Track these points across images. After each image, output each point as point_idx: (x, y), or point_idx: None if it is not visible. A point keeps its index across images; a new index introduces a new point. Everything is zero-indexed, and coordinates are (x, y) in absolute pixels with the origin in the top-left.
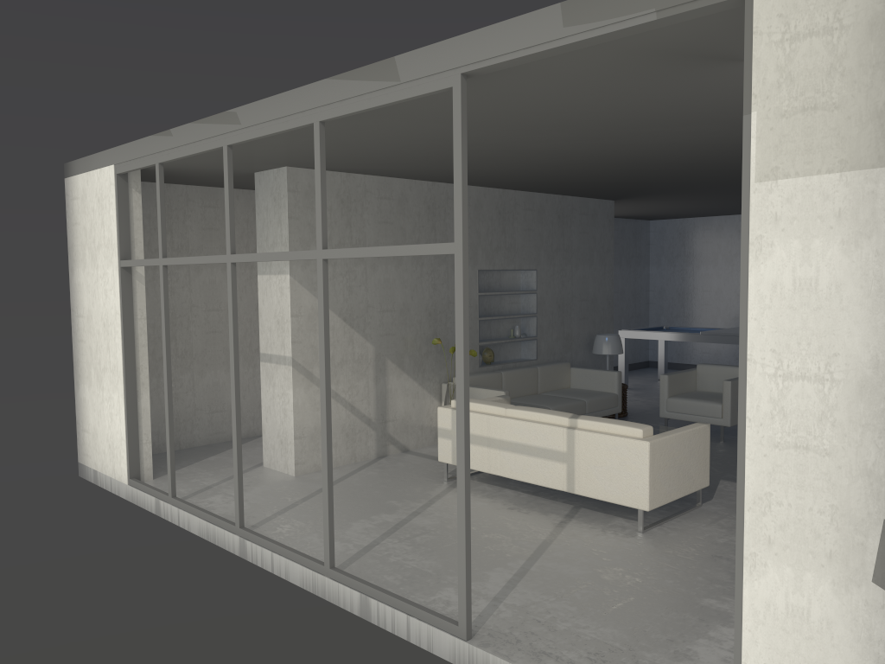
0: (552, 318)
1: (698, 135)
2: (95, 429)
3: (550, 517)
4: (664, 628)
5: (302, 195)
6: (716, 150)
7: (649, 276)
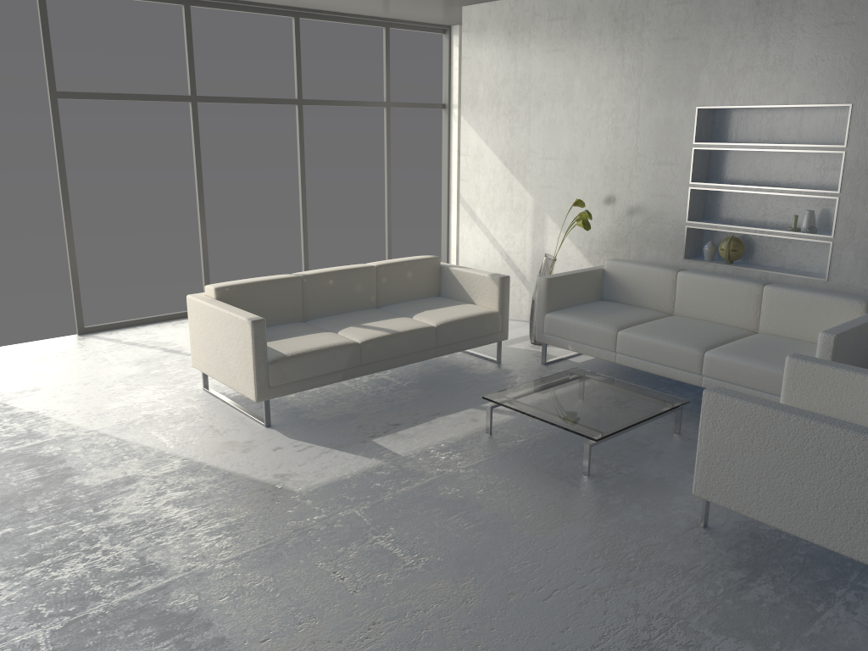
0: None
1: None
2: None
3: None
4: (20, 372)
5: (474, 33)
6: None
7: None
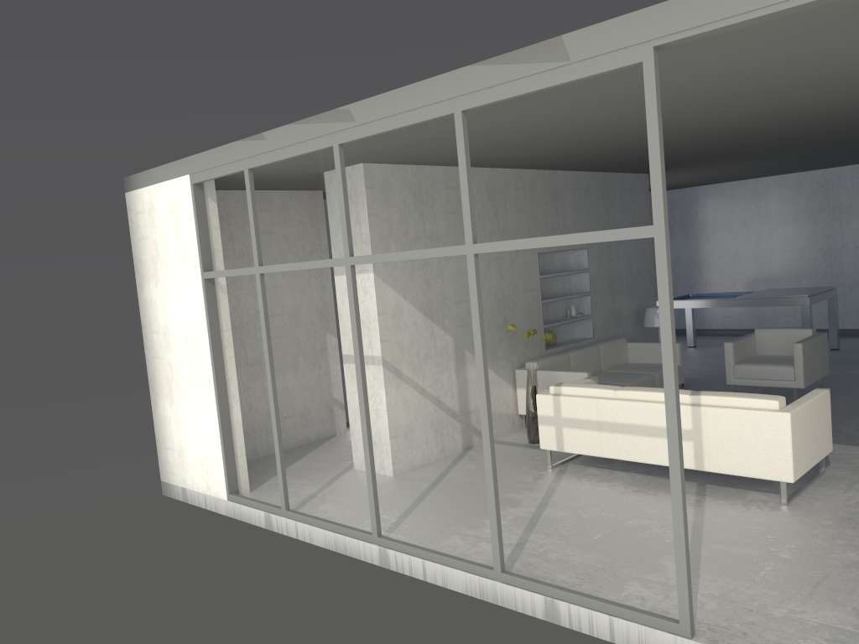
0: (604, 295)
1: (807, 98)
2: (181, 446)
3: None
4: None
5: (379, 191)
6: (807, 113)
7: None
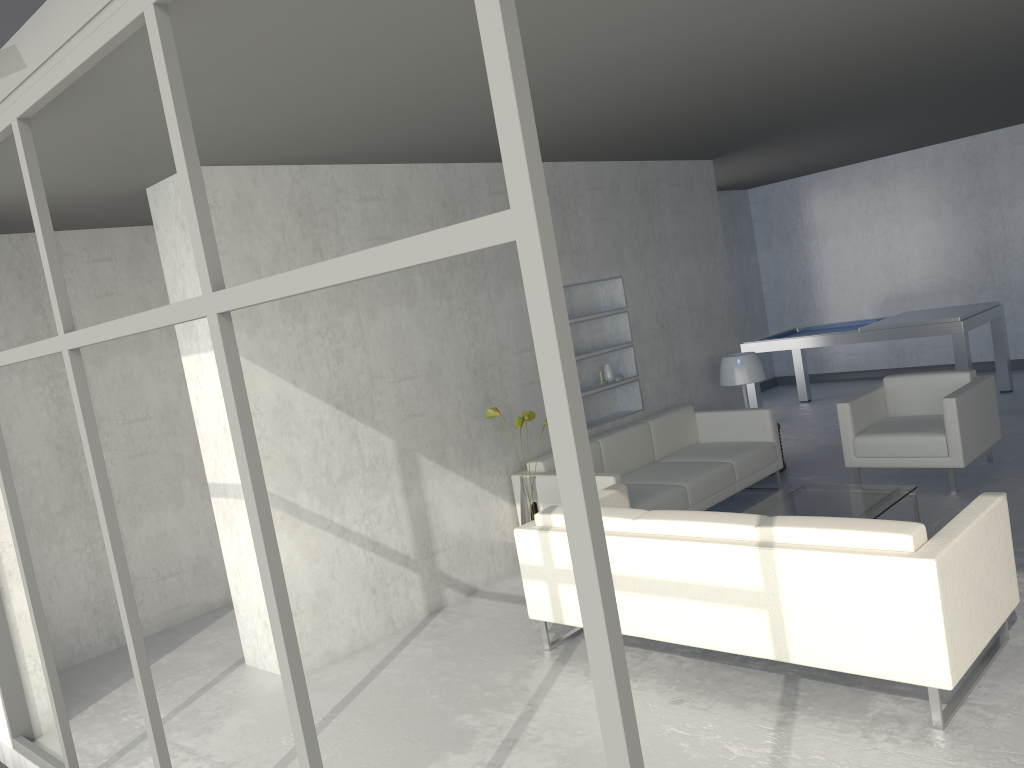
0: (655, 344)
1: None
2: None
3: (753, 713)
4: None
5: (228, 212)
6: (928, 9)
7: (758, 264)
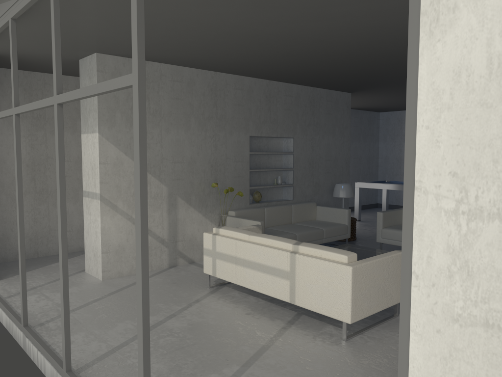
0: (305, 172)
1: (399, 15)
2: None
3: (275, 323)
4: None
5: (109, 75)
6: None
7: (378, 148)
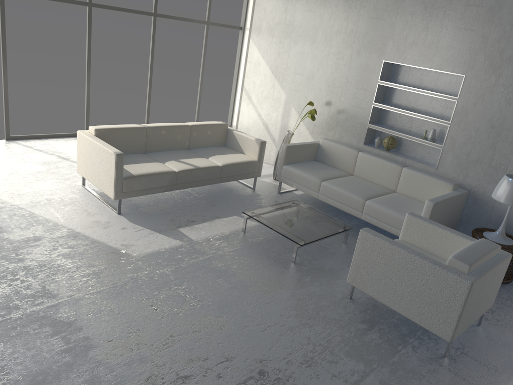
0: (476, 136)
1: None
2: None
3: None
4: None
5: None
6: None
7: None
